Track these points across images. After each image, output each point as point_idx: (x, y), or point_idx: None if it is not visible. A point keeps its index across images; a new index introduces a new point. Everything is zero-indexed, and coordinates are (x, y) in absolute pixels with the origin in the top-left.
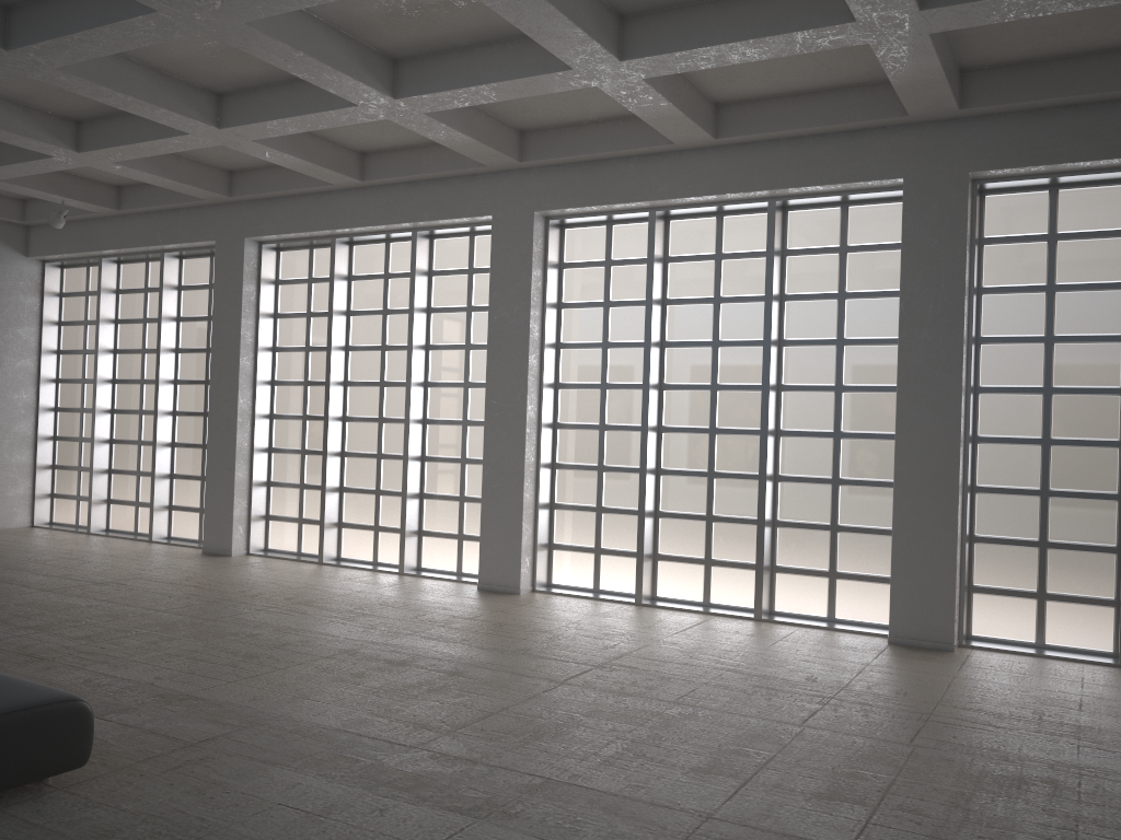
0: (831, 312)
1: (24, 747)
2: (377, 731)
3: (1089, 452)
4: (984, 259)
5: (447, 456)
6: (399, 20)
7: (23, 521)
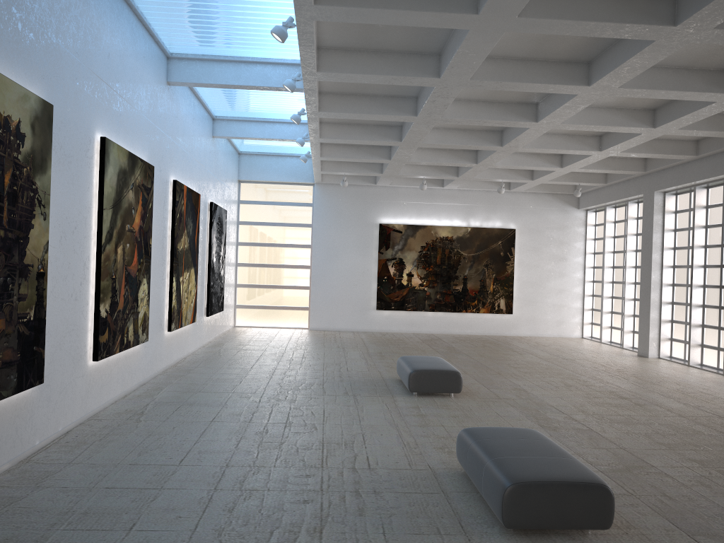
0: None
1: (439, 381)
2: (563, 408)
3: None
4: None
5: None
6: (634, 99)
7: (577, 334)
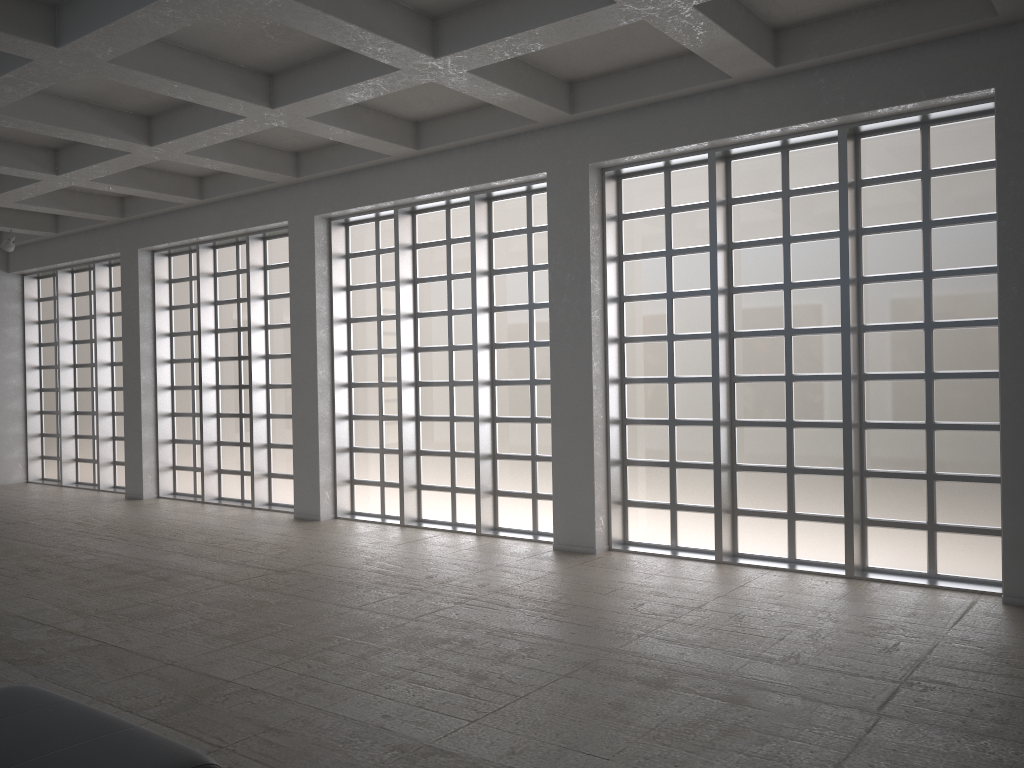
0: (524, 282)
1: None
2: (40, 616)
3: (701, 387)
4: (624, 232)
5: (283, 413)
6: (121, 92)
7: (20, 478)
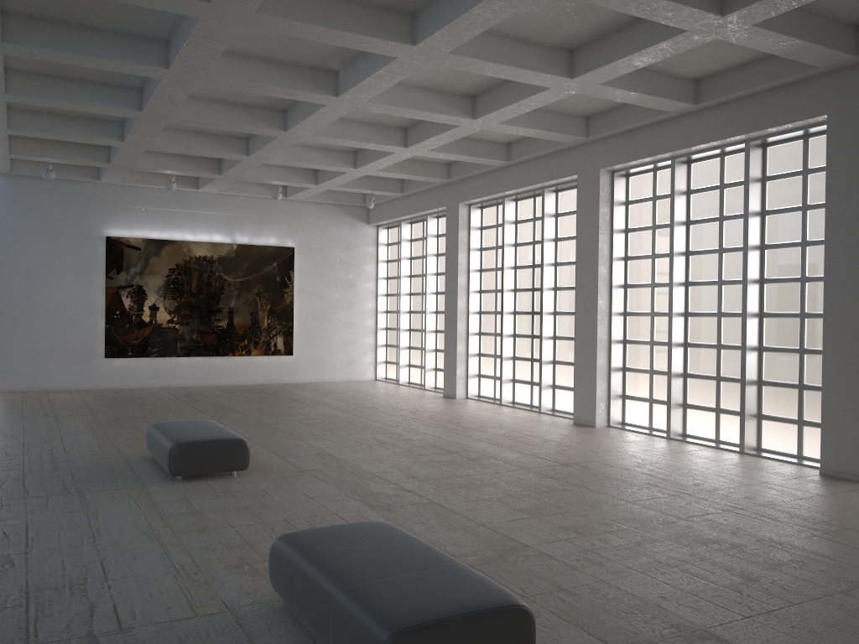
0: (797, 221)
1: (216, 456)
2: (388, 476)
3: None
4: None
5: (567, 336)
6: (455, 78)
7: (371, 376)
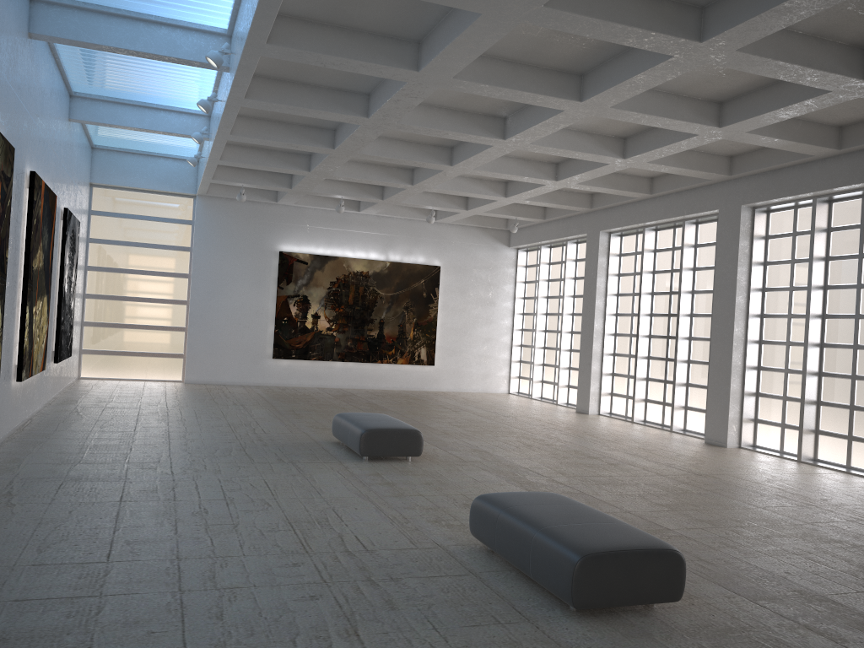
0: None
1: (397, 442)
2: (539, 470)
3: None
4: None
5: (701, 360)
6: (609, 123)
7: (504, 390)
